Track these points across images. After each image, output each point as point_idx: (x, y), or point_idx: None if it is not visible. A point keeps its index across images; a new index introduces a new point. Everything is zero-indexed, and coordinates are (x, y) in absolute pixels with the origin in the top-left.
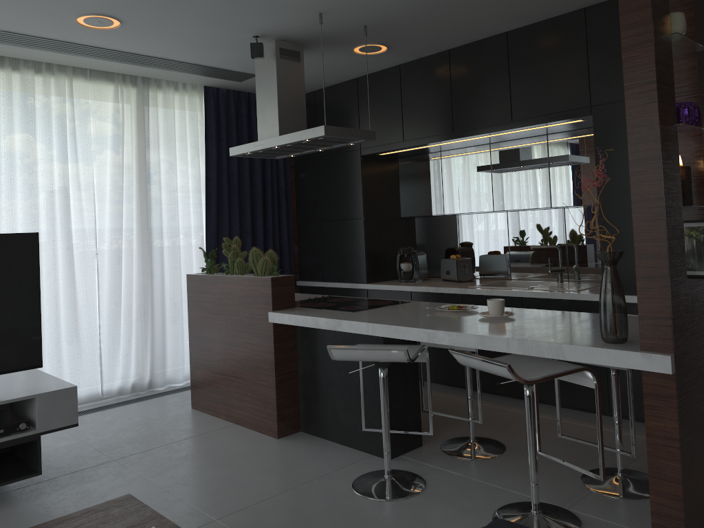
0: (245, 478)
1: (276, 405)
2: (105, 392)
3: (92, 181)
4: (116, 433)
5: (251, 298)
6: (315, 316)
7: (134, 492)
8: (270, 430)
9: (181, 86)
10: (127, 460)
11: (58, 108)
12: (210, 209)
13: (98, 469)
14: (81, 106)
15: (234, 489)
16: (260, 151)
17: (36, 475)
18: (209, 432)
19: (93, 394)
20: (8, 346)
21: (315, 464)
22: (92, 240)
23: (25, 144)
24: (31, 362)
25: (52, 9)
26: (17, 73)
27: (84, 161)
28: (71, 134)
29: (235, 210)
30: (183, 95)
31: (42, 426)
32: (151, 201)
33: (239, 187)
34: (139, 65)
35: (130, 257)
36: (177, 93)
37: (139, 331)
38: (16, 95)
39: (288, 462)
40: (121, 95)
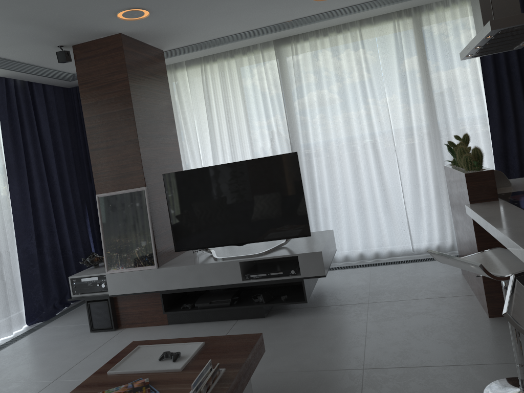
0: (421, 344)
1: (484, 287)
2: (415, 250)
3: (385, 99)
4: (392, 283)
5: (462, 190)
6: (481, 214)
7: (349, 330)
8: (485, 308)
9: (450, 2)
10: (374, 305)
11: (354, 52)
12: (490, 101)
13: (353, 306)
14: (369, 46)
15: (402, 350)
16: (477, 52)
17: (304, 302)
18: (446, 297)
19: (406, 250)
20: (289, 222)
21: (487, 351)
22: (391, 141)
23: (337, 83)
24: (303, 232)
25: (293, 1)
26: (327, 37)
27: (377, 85)
28: (365, 68)
29: (519, 97)
30: (452, 9)
31: (303, 274)
32: (435, 104)
33: (523, 75)
34: (395, 3)
35: (421, 150)
36: (448, 9)
37: (437, 206)
38: (329, 52)
39: (468, 341)
40: (397, 28)
